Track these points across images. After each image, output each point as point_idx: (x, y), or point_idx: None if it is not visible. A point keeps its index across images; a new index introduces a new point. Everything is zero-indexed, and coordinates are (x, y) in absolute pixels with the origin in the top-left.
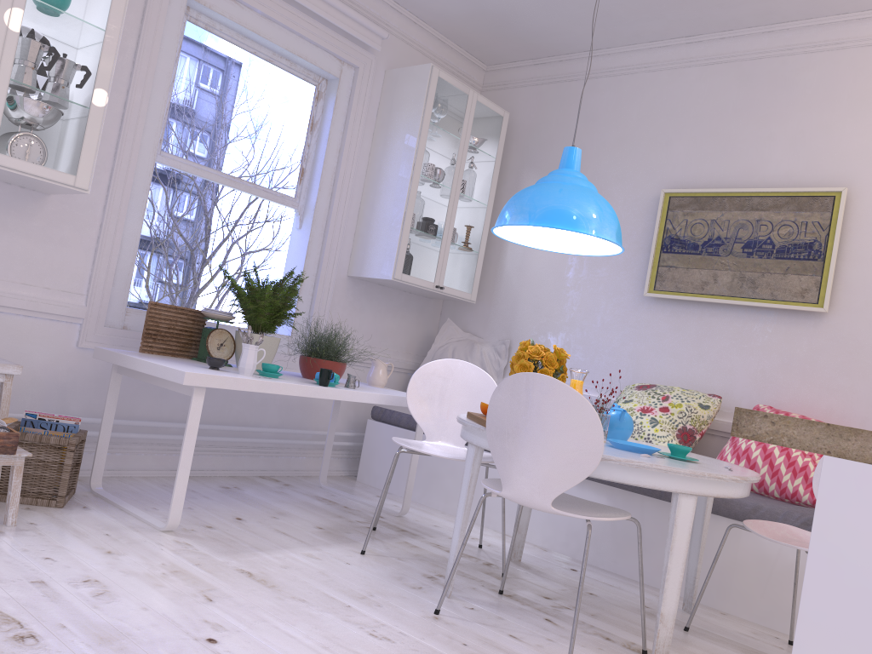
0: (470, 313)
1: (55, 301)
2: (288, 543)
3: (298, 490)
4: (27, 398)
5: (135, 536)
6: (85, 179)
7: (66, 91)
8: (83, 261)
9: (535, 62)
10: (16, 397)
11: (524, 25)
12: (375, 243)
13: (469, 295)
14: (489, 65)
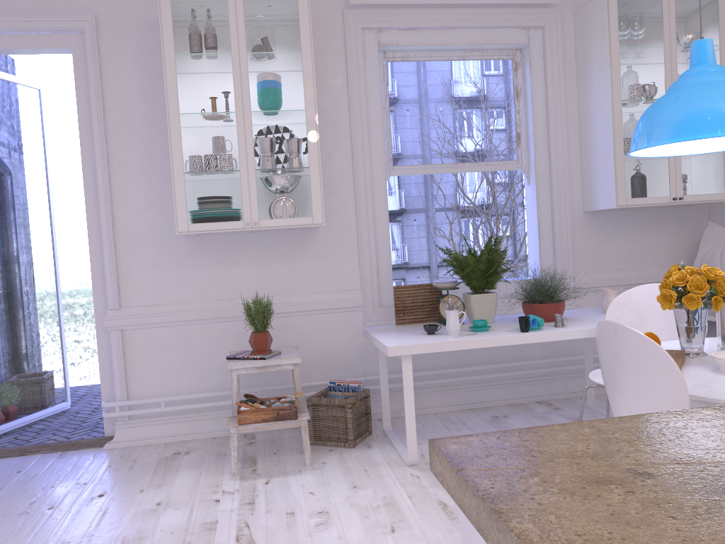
0: None
1: (340, 299)
2: None
3: (563, 413)
4: (340, 368)
5: (384, 471)
6: (319, 216)
7: (291, 162)
8: (352, 266)
9: None
10: (333, 368)
11: None
12: (596, 177)
13: (722, 194)
14: None
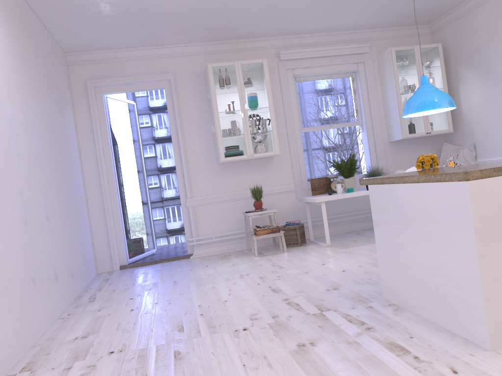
0: (455, 136)
1: (285, 187)
2: (366, 244)
3: None
4: (287, 218)
5: (317, 249)
6: (277, 151)
7: (264, 129)
8: (289, 173)
9: (445, 15)
10: (284, 218)
11: (426, 9)
12: (393, 126)
13: (447, 130)
14: (429, 24)
